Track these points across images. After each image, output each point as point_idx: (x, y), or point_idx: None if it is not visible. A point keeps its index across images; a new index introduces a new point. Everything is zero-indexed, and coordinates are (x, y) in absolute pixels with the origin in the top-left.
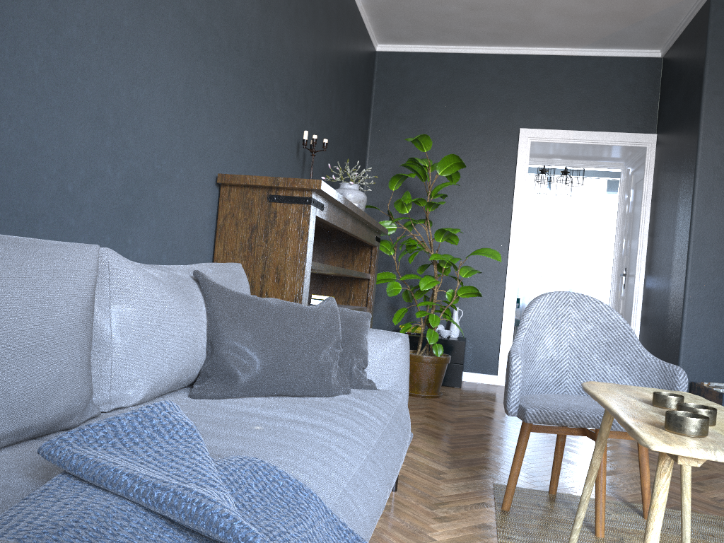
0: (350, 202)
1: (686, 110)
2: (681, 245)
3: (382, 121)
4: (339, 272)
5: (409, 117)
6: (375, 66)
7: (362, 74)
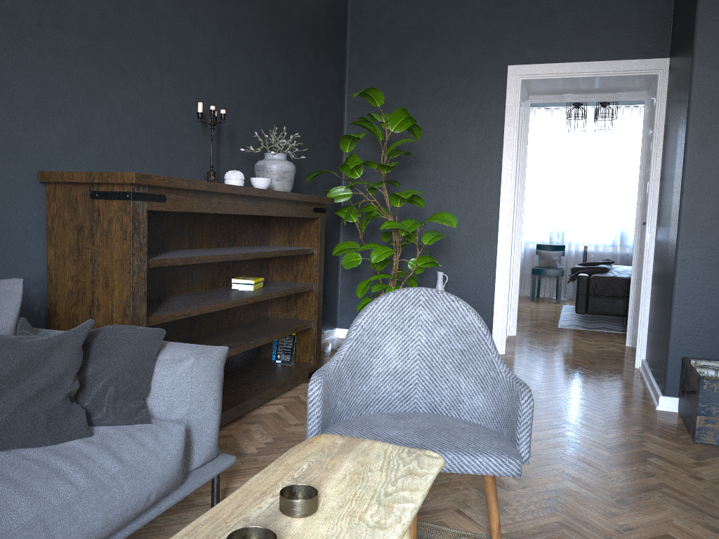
0: (222, 184)
1: (686, 29)
2: (676, 195)
3: (358, 71)
4: (233, 259)
5: (387, 64)
6: (349, 9)
7: (323, 22)
